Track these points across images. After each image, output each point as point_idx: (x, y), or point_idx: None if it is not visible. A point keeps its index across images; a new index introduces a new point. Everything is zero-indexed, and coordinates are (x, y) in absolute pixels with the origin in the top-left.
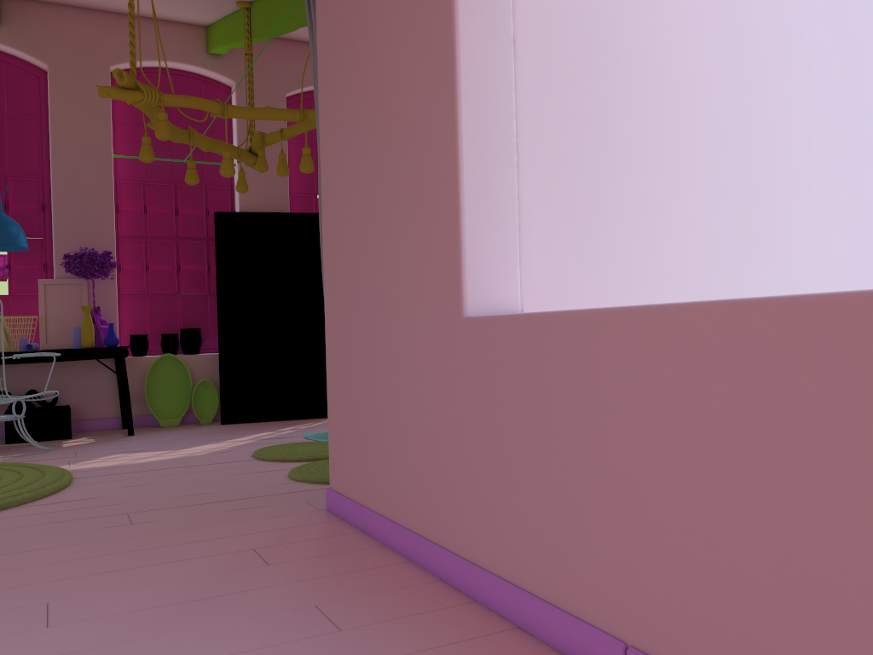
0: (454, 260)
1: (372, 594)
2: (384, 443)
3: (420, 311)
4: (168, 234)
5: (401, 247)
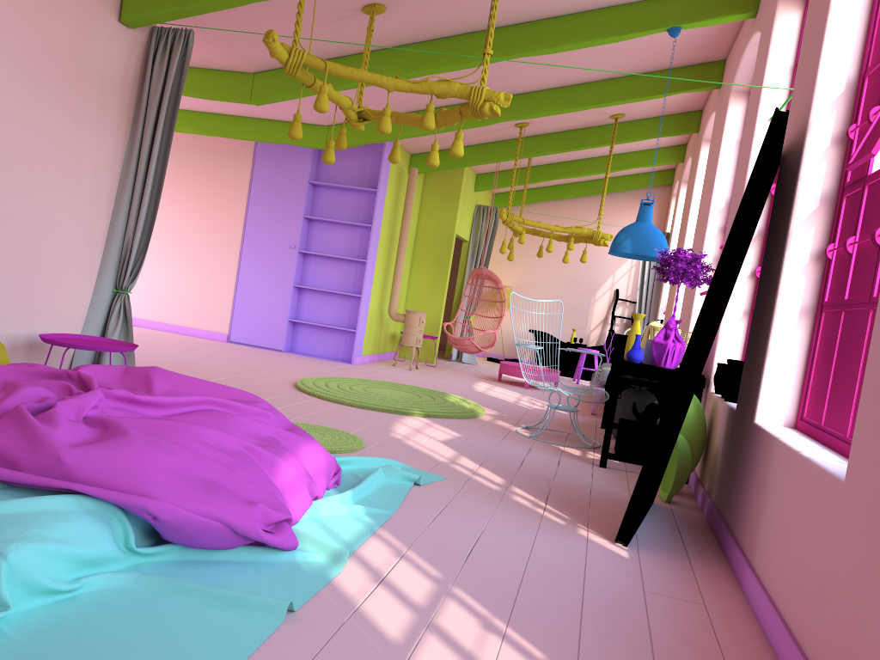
0: None
1: None
2: None
3: None
4: None
5: None
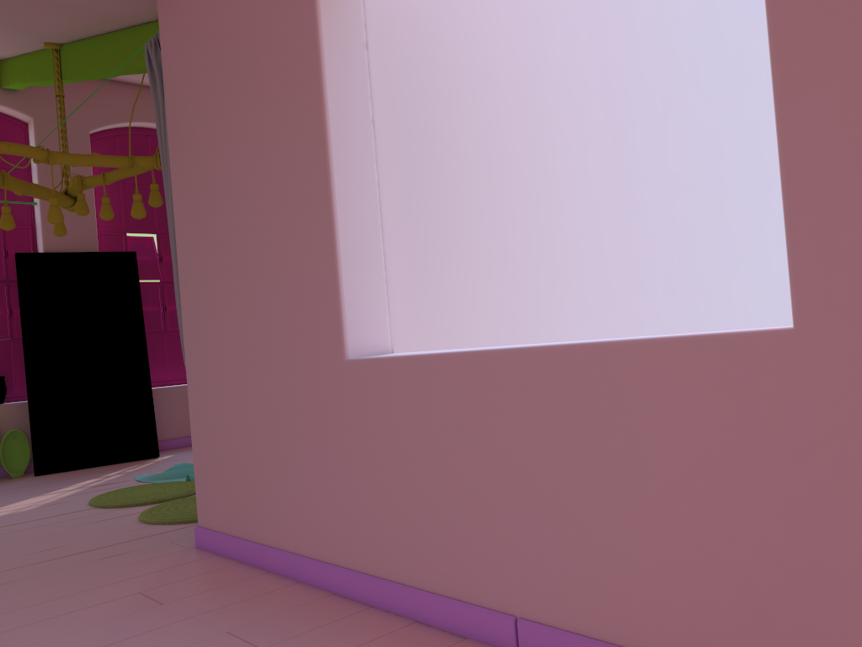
0: (334, 310)
1: (276, 614)
2: (263, 477)
3: (299, 355)
4: None
5: (275, 298)
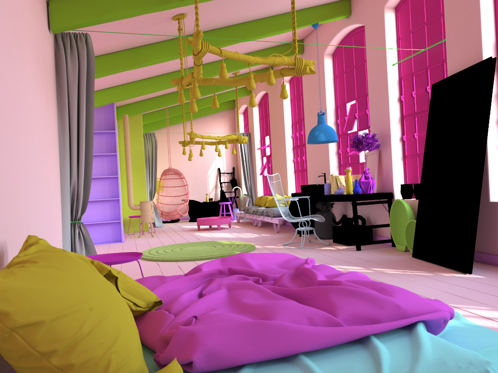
0: None
1: None
2: None
3: None
4: (425, 108)
5: None
